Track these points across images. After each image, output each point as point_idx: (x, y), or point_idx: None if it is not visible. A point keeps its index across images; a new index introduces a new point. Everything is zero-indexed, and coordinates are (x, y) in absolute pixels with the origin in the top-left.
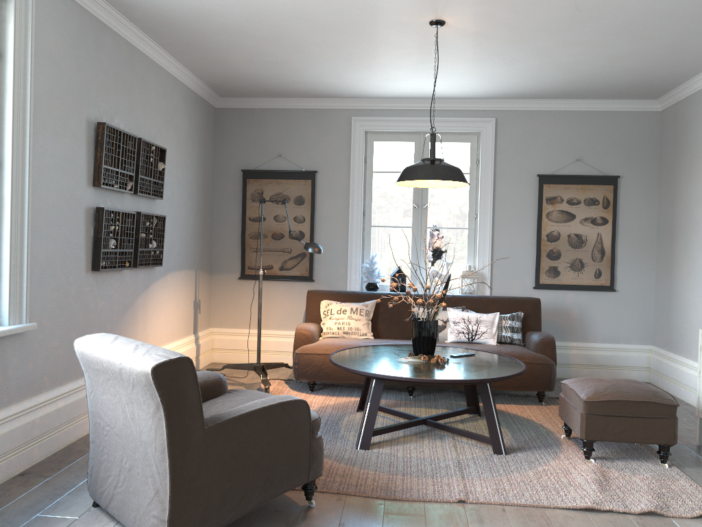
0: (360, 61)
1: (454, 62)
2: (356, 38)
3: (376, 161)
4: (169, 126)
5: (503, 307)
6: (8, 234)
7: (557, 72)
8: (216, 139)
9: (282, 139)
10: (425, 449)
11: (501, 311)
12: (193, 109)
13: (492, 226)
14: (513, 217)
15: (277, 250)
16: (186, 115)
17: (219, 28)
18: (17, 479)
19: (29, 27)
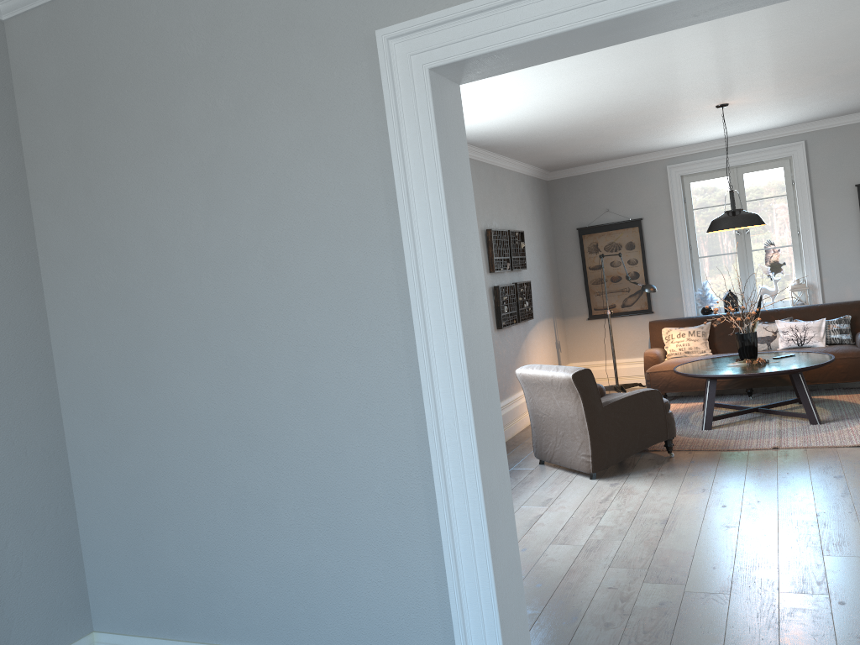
0: (665, 132)
1: (748, 116)
2: (659, 124)
3: (694, 200)
4: (521, 211)
5: (831, 312)
6: None
7: (848, 100)
8: (551, 206)
9: (607, 196)
10: (755, 426)
11: (829, 317)
12: (533, 190)
13: (816, 240)
14: (836, 228)
15: (617, 291)
16: (529, 198)
17: (554, 142)
18: None
19: None
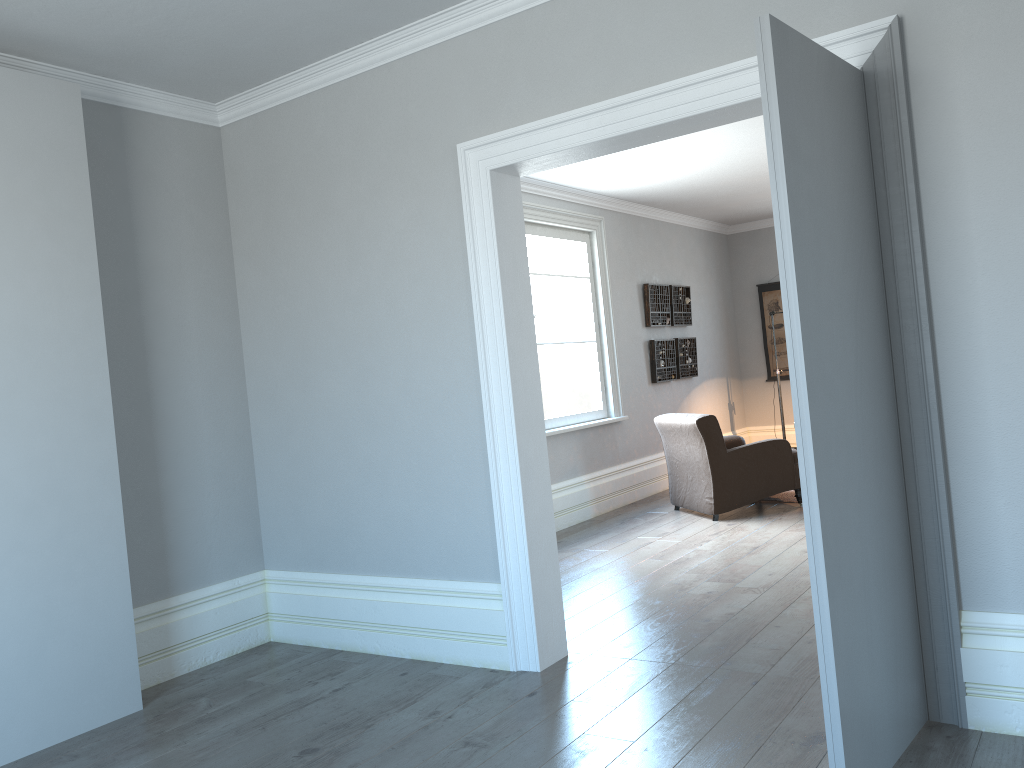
0: None
1: None
2: None
3: None
4: (689, 267)
5: None
6: (608, 365)
7: None
8: (731, 262)
9: None
10: None
11: None
12: (707, 245)
13: None
14: None
15: None
16: (701, 252)
17: (716, 197)
18: (630, 505)
19: (603, 244)
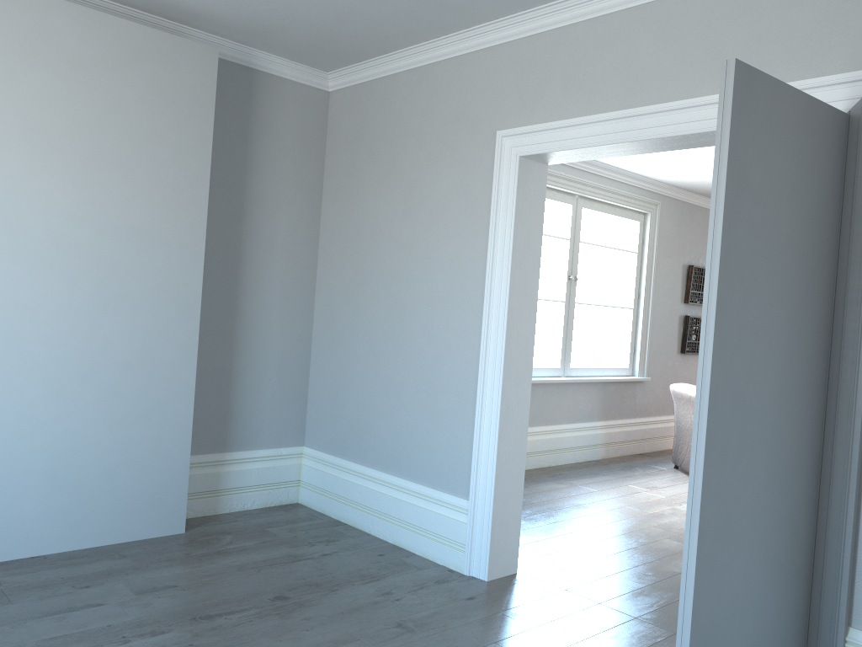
0: None
1: None
2: None
3: None
4: None
5: None
6: (640, 330)
7: None
8: None
9: None
10: None
11: None
12: None
13: None
14: None
15: None
16: None
17: None
18: (637, 455)
19: (656, 225)
